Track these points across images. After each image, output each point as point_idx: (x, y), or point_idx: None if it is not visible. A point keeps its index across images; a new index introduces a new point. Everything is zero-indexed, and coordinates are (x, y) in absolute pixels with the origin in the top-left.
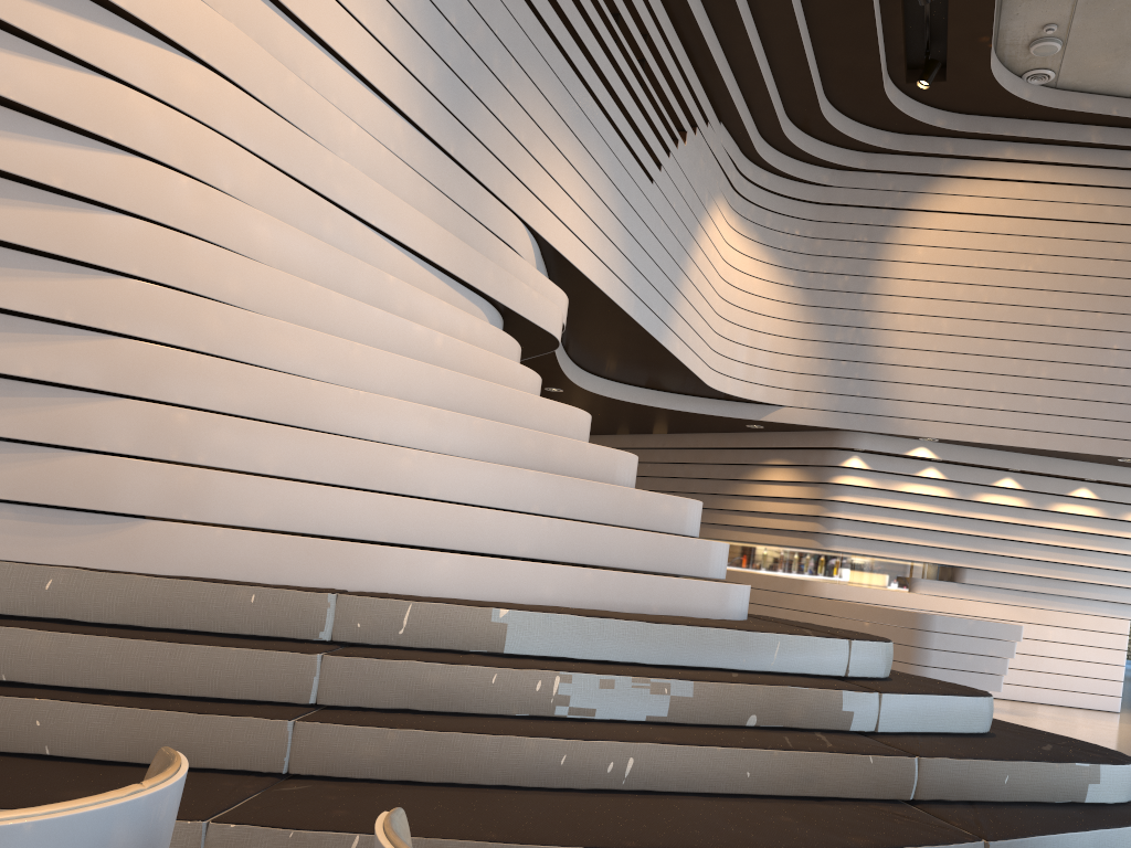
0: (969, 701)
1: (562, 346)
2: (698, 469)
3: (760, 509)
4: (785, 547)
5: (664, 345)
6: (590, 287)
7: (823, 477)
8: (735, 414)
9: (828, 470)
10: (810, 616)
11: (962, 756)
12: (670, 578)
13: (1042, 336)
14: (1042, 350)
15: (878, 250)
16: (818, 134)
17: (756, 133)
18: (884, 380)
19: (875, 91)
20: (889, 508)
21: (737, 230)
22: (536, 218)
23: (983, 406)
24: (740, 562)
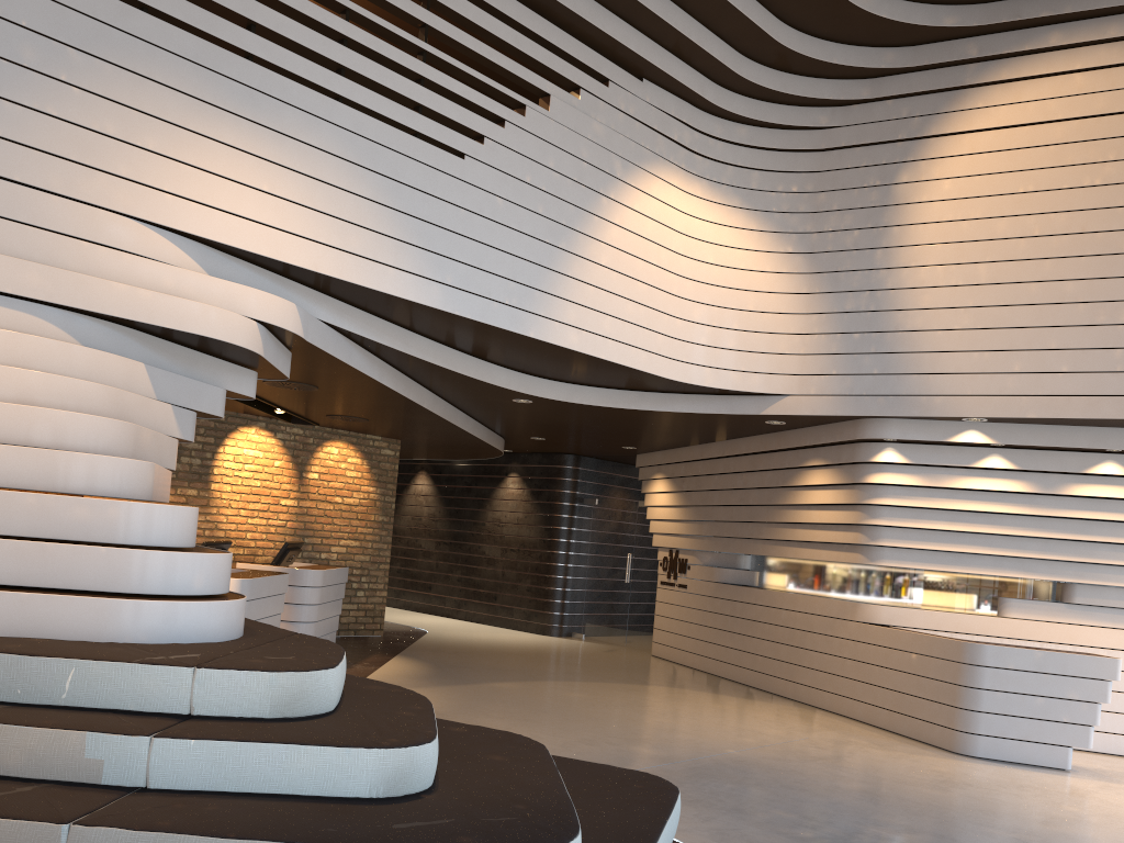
0: (330, 753)
1: (464, 351)
2: (754, 478)
3: (807, 520)
4: (851, 563)
5: (534, 336)
6: (338, 281)
7: (856, 477)
8: (732, 410)
9: (862, 468)
10: (861, 647)
11: (151, 828)
12: (18, 593)
13: (1118, 268)
14: (1120, 287)
15: (894, 192)
16: (798, 68)
17: (705, 82)
18: (906, 351)
19: (834, 1)
20: (955, 510)
21: (705, 197)
22: (162, 212)
23: (1039, 370)
24: (810, 583)
